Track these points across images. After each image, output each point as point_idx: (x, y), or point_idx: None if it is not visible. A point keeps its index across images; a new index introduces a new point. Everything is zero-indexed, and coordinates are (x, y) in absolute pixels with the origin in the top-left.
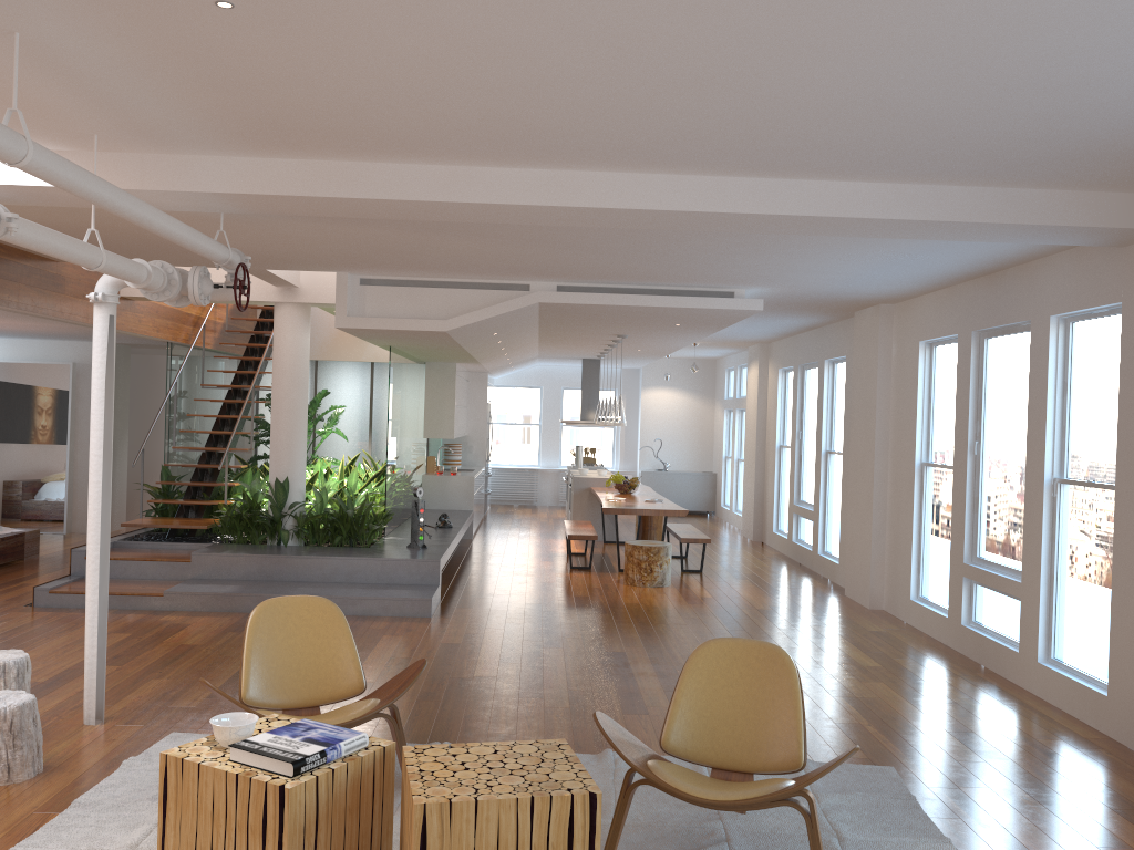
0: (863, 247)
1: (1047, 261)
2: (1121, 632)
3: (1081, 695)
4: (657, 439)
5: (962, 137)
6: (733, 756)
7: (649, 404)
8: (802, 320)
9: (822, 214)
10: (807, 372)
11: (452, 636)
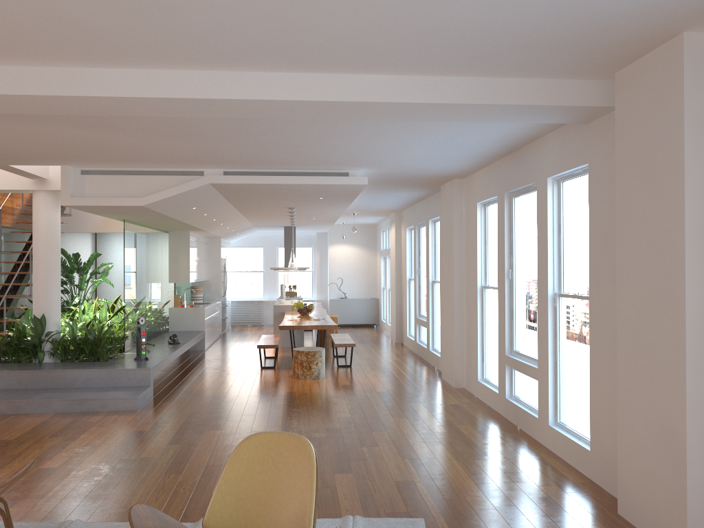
0: (413, 132)
1: (544, 139)
2: (596, 404)
3: (575, 449)
4: (340, 278)
5: (436, 28)
6: None
7: (334, 255)
8: (411, 193)
9: (355, 99)
10: (422, 229)
11: (143, 425)
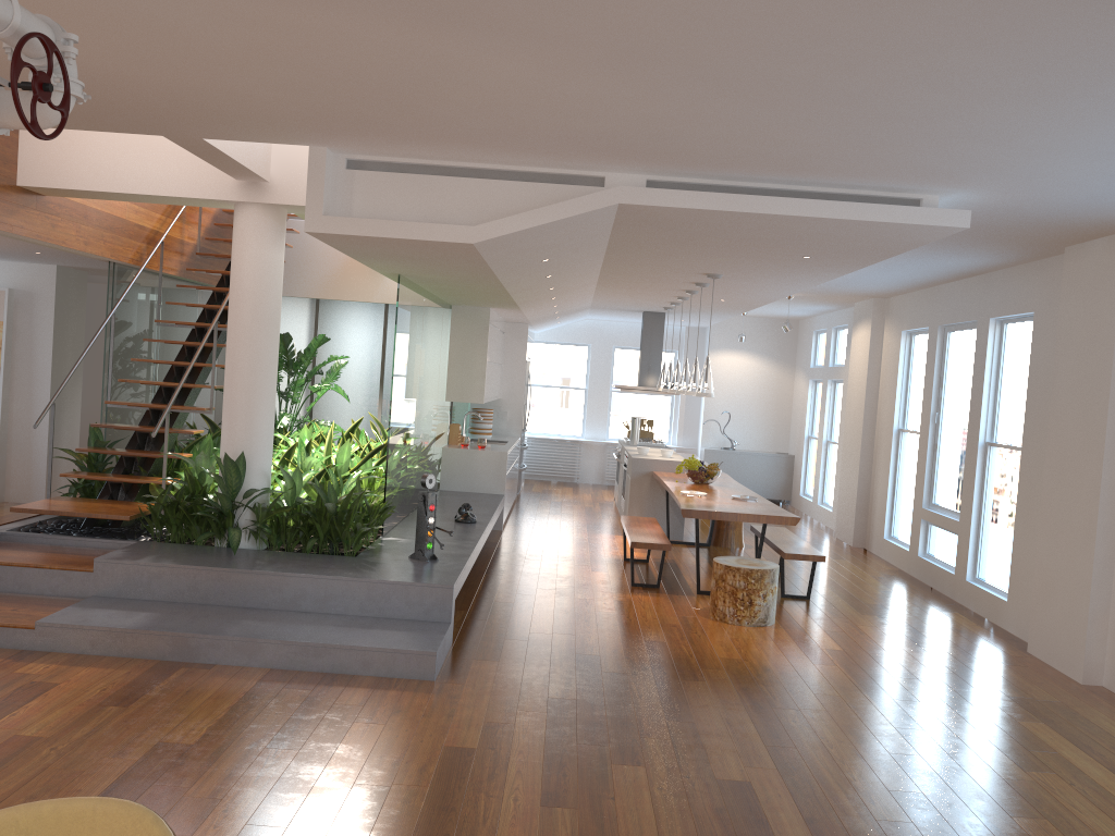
0: None
1: None
2: None
3: None
4: (724, 412)
5: None
6: None
7: (716, 370)
8: (969, 261)
9: None
10: (952, 335)
11: (463, 730)
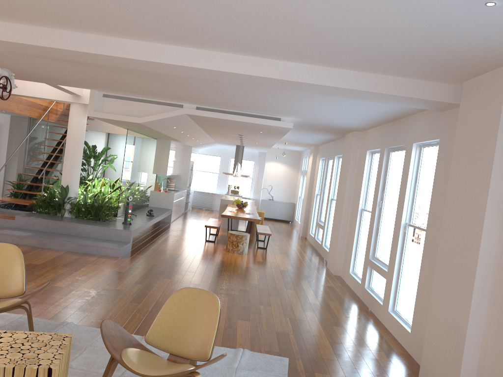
0: (324, 100)
1: (415, 116)
2: (419, 302)
3: (401, 330)
4: (270, 185)
5: (338, 42)
6: (180, 349)
7: (268, 169)
8: (324, 136)
9: (283, 78)
10: (330, 161)
11: (121, 268)
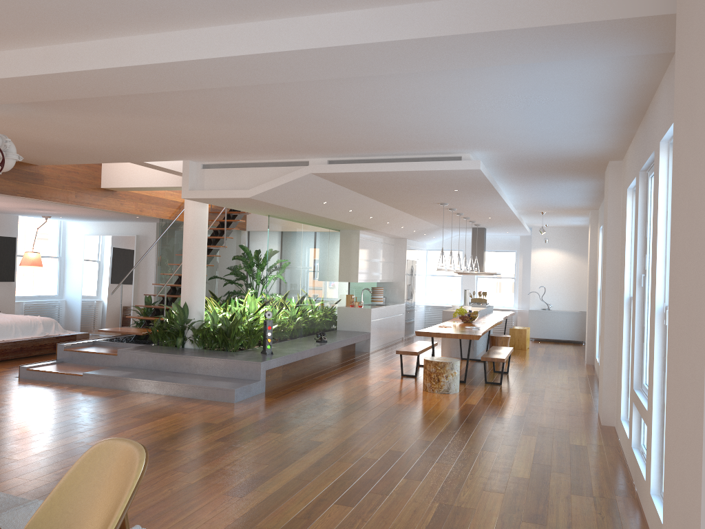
0: (467, 92)
1: (660, 88)
2: None
3: None
4: (543, 287)
5: None
6: None
7: (537, 261)
8: (578, 184)
9: (314, 46)
10: None
11: (220, 418)
